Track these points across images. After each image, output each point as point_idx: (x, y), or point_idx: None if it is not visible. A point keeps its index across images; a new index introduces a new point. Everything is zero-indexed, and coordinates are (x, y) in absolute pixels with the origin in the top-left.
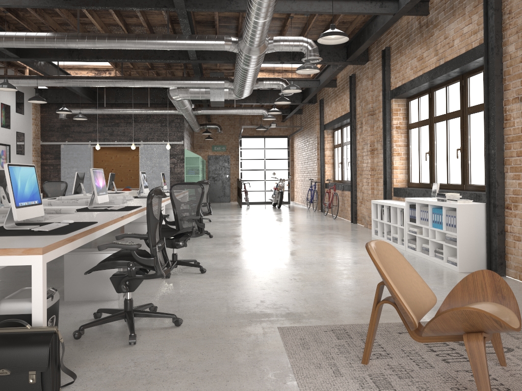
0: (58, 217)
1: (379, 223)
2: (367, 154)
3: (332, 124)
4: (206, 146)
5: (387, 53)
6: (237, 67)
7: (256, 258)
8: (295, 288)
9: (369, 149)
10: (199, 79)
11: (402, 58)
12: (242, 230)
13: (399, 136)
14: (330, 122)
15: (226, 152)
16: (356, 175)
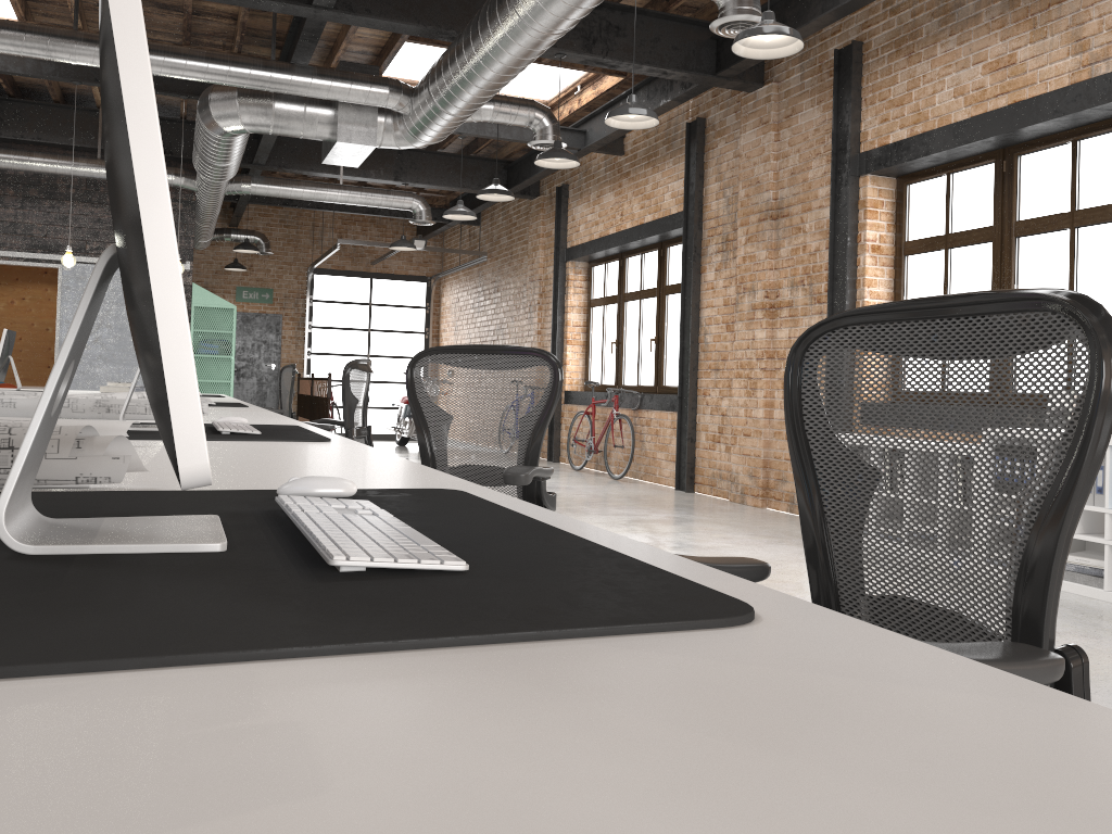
0: None
1: None
2: (754, 317)
3: (600, 247)
4: (221, 289)
5: (855, 56)
6: (485, 34)
7: None
8: None
9: (764, 306)
10: (319, 72)
11: (916, 69)
12: None
13: (878, 272)
14: (594, 241)
15: (273, 308)
16: (696, 371)
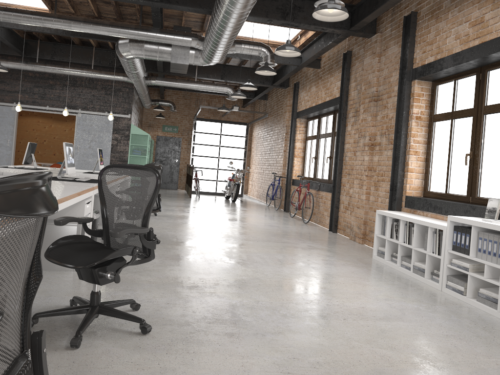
0: None
1: (388, 242)
2: (364, 149)
3: (309, 112)
4: (156, 126)
5: (412, 19)
6: (216, 12)
7: (231, 296)
8: None
9: (368, 144)
10: (159, 31)
11: (439, 25)
12: (199, 233)
13: (419, 130)
14: (307, 109)
15: (178, 135)
16: (341, 174)
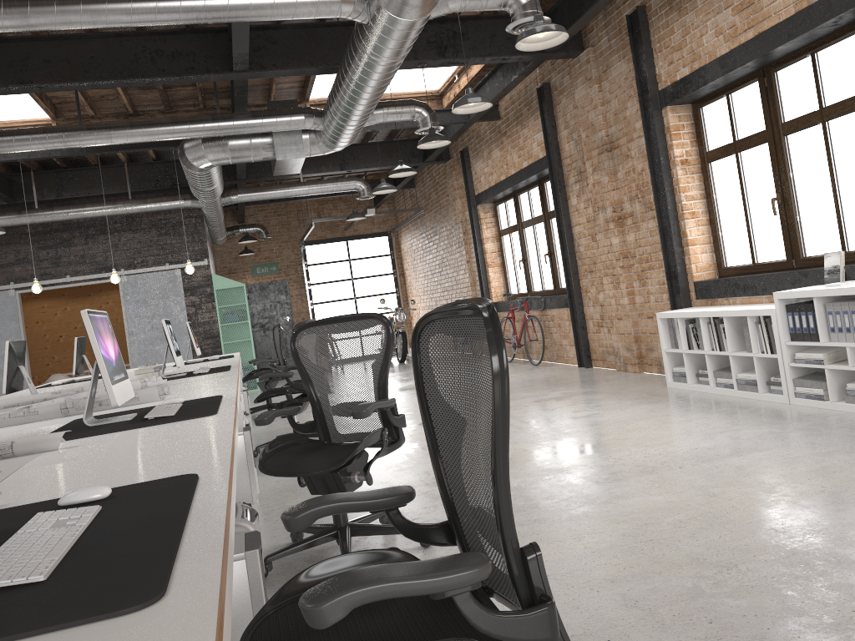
0: (21, 474)
1: (686, 356)
2: (608, 228)
3: (497, 191)
4: (241, 269)
5: (641, 18)
6: (351, 69)
7: None
8: (734, 553)
9: (613, 218)
10: (252, 115)
11: (686, 20)
12: None
13: (689, 179)
14: (492, 187)
15: (280, 276)
16: (577, 275)
